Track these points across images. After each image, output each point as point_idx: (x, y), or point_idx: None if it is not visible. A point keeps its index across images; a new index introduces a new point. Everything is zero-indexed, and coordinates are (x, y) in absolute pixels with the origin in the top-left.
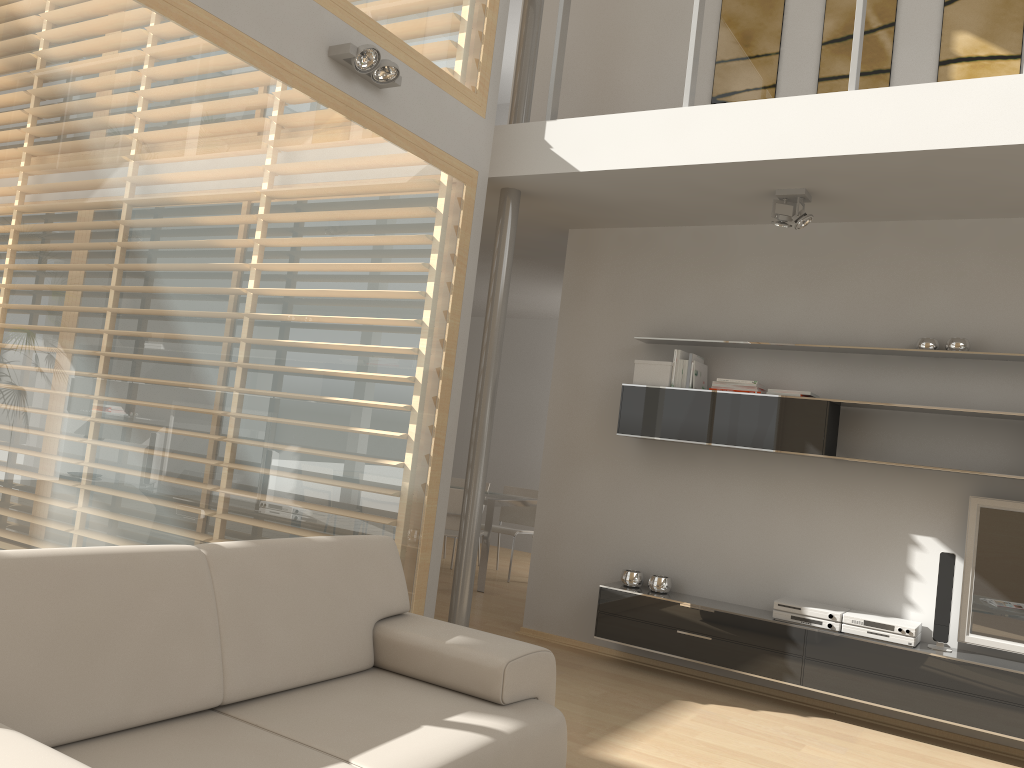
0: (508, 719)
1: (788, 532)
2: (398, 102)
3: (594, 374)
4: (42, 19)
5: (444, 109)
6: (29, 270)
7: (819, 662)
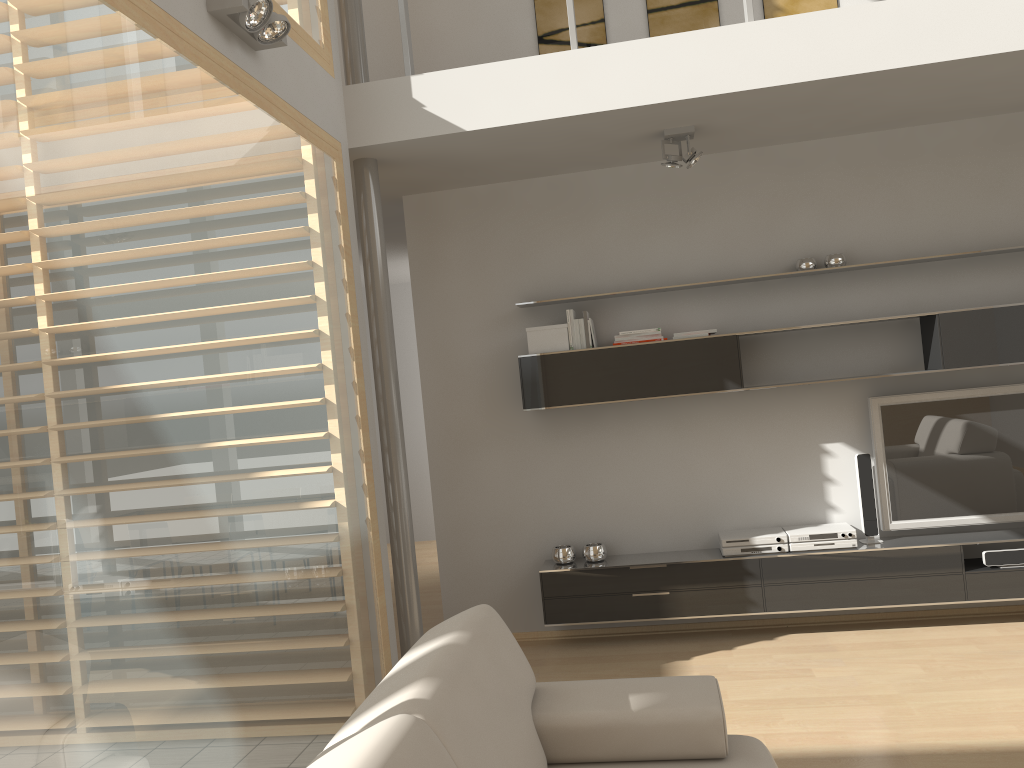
0: None
1: (707, 469)
2: (272, 66)
3: (468, 350)
4: None
5: (305, 71)
6: None
7: (778, 585)
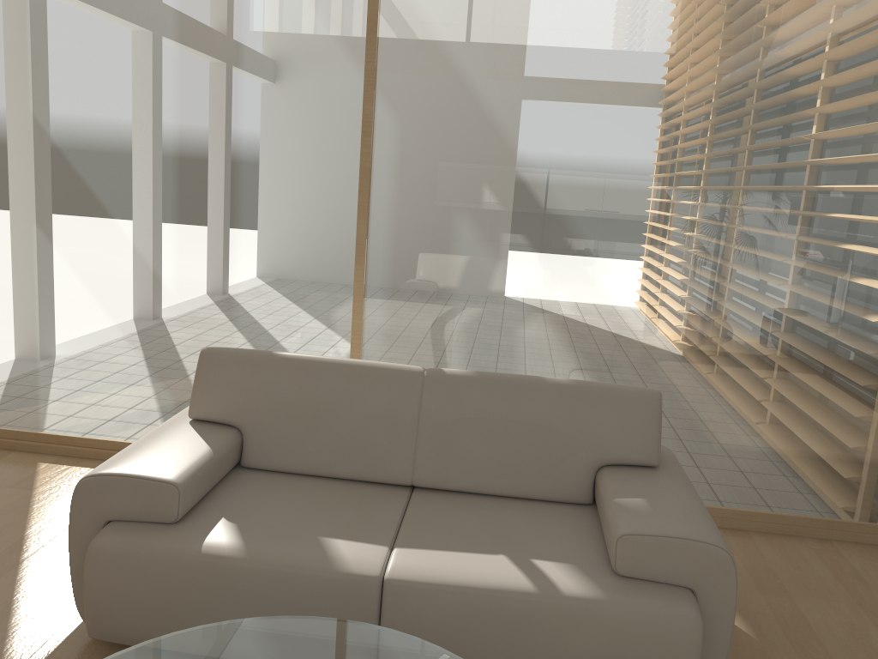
0: (591, 586)
1: None
2: None
3: None
4: None
5: None
6: (421, 168)
7: None
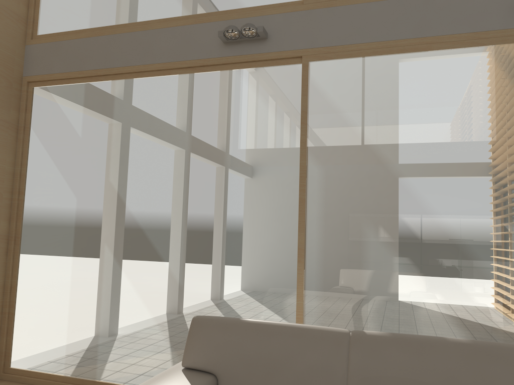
0: None
1: None
2: None
3: None
4: (329, 88)
5: None
6: (339, 197)
7: None
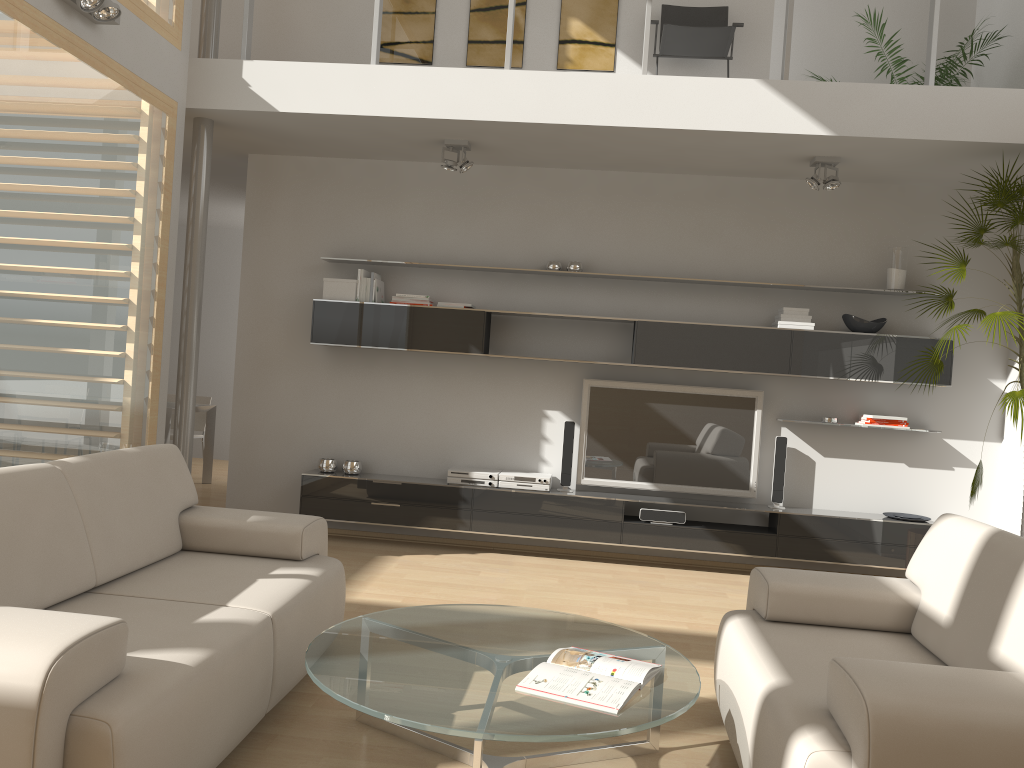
0: (312, 568)
1: (454, 416)
2: (111, 37)
3: (281, 290)
4: None
5: (148, 43)
6: None
7: (483, 512)
